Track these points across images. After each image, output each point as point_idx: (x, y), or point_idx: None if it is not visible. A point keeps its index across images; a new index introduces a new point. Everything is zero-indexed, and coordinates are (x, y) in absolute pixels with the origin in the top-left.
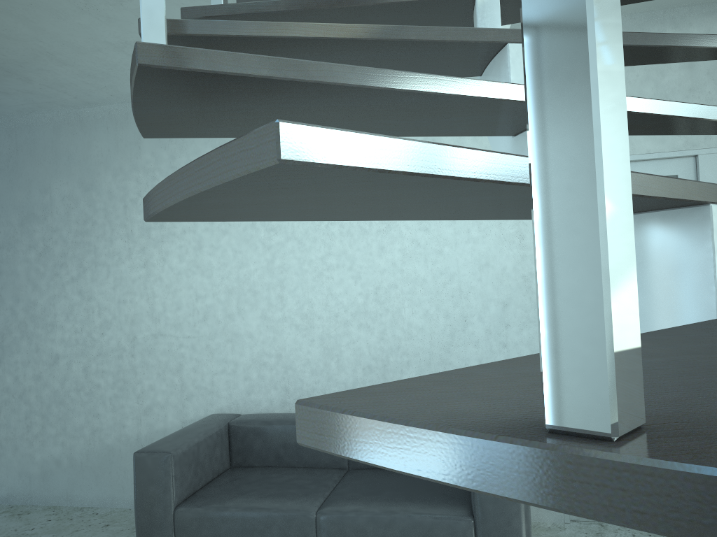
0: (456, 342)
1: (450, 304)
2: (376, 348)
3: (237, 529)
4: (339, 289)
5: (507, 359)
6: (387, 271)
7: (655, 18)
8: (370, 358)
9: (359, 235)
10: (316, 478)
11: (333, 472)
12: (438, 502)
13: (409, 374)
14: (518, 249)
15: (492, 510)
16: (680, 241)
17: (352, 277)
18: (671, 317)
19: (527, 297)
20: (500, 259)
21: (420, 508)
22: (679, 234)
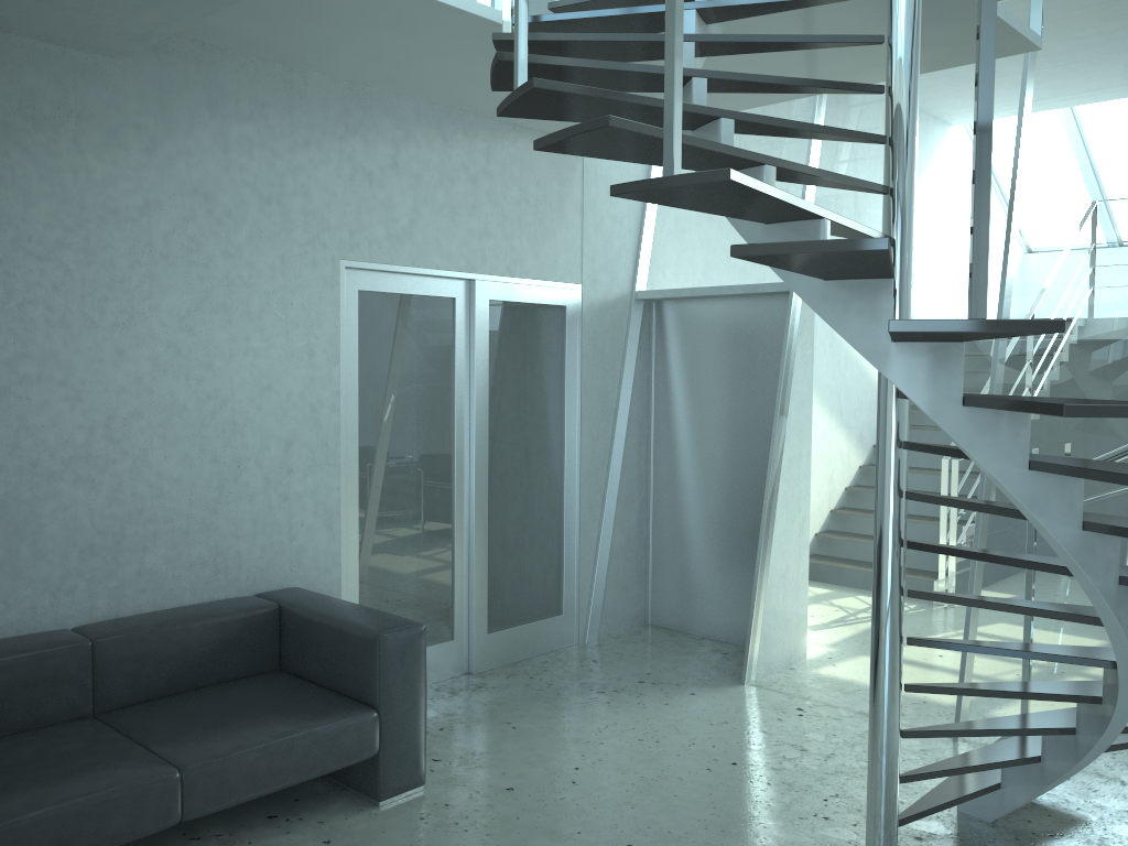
0: (225, 498)
1: (220, 443)
2: (104, 515)
3: (45, 845)
4: (42, 418)
5: (289, 516)
6: (128, 391)
7: (450, 116)
8: (93, 532)
9: (82, 329)
10: (82, 737)
11: (85, 724)
12: (318, 707)
13: (157, 551)
14: (307, 370)
15: (401, 694)
16: (1016, 423)
17: (67, 399)
18: (1008, 460)
19: (314, 433)
20: (285, 381)
21: (312, 719)
22: (1016, 419)
